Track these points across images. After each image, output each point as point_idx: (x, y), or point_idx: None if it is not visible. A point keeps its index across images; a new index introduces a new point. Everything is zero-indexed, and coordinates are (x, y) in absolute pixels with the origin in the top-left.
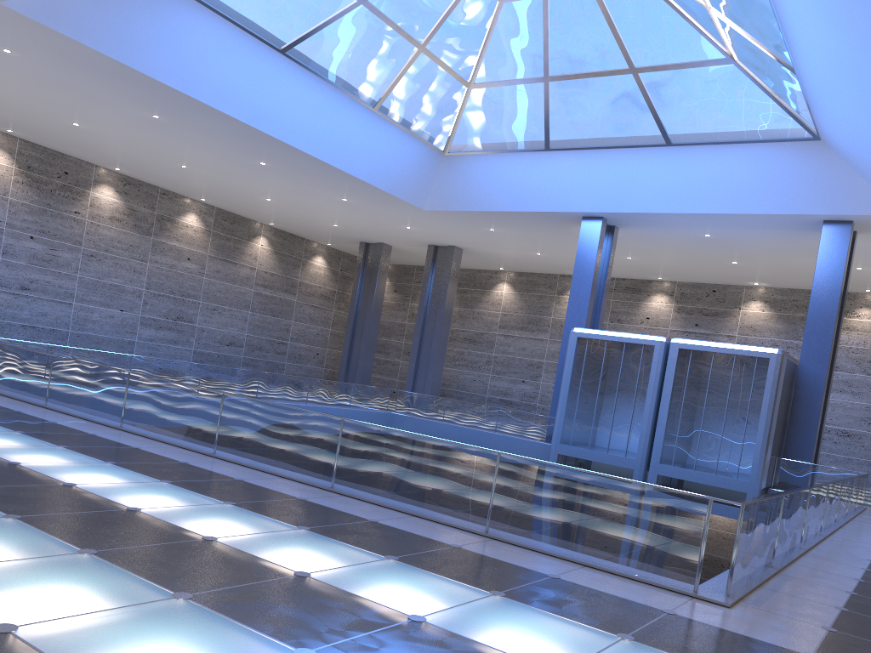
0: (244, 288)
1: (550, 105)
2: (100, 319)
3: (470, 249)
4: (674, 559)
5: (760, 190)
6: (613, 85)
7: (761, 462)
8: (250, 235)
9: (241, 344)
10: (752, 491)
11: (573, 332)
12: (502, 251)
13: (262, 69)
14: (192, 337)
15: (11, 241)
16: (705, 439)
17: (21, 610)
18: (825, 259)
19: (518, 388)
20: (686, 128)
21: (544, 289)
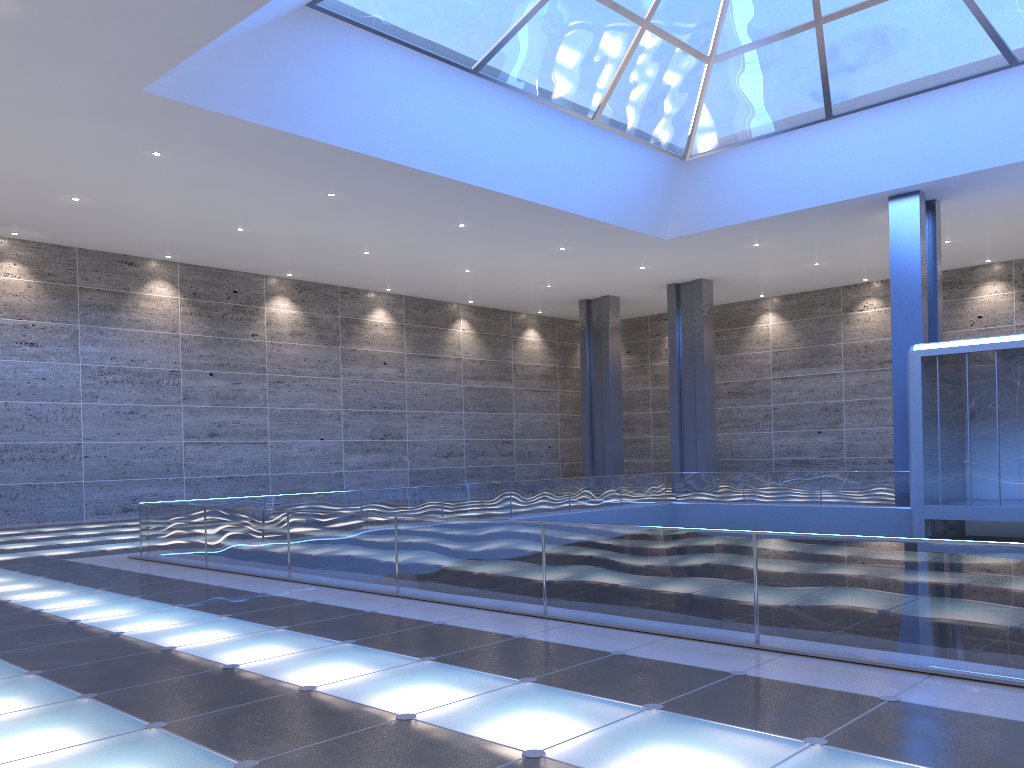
0: (452, 385)
1: (828, 55)
2: (300, 454)
3: (722, 278)
4: None
5: None
6: (919, 3)
7: None
8: (448, 321)
9: (461, 453)
10: None
11: (914, 352)
12: (765, 271)
13: (453, 100)
14: (405, 455)
15: (190, 383)
16: None
17: None
18: None
19: (814, 441)
20: None
21: (825, 309)
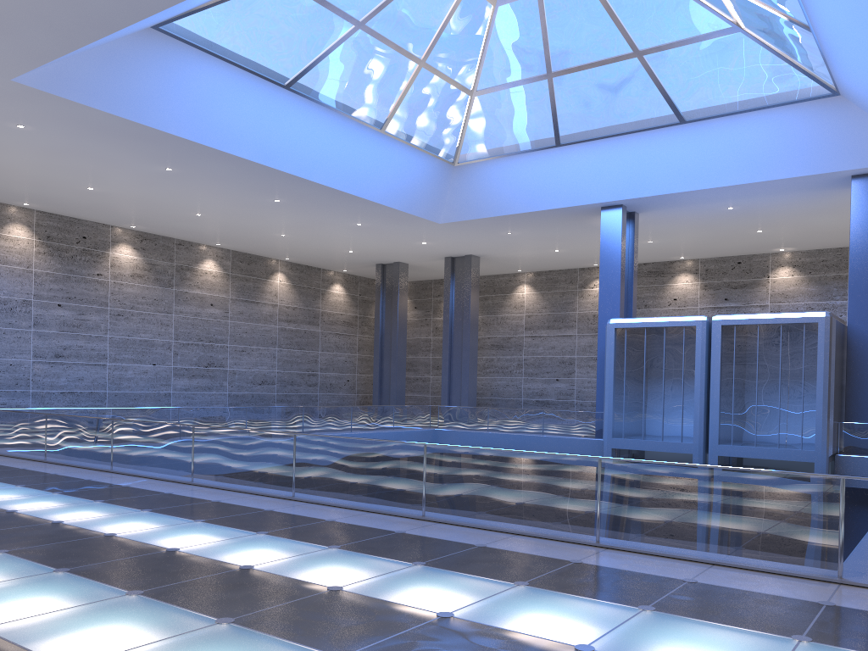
0: (269, 326)
1: (556, 100)
2: (135, 375)
3: (487, 256)
4: (811, 546)
5: (783, 155)
6: (619, 71)
7: (825, 429)
8: (268, 273)
9: (273, 381)
10: (819, 460)
11: (610, 324)
12: (519, 253)
13: (269, 107)
14: (225, 381)
15: (40, 312)
16: (762, 413)
17: None
18: (859, 214)
19: (553, 387)
20: (699, 103)
21: (566, 285)
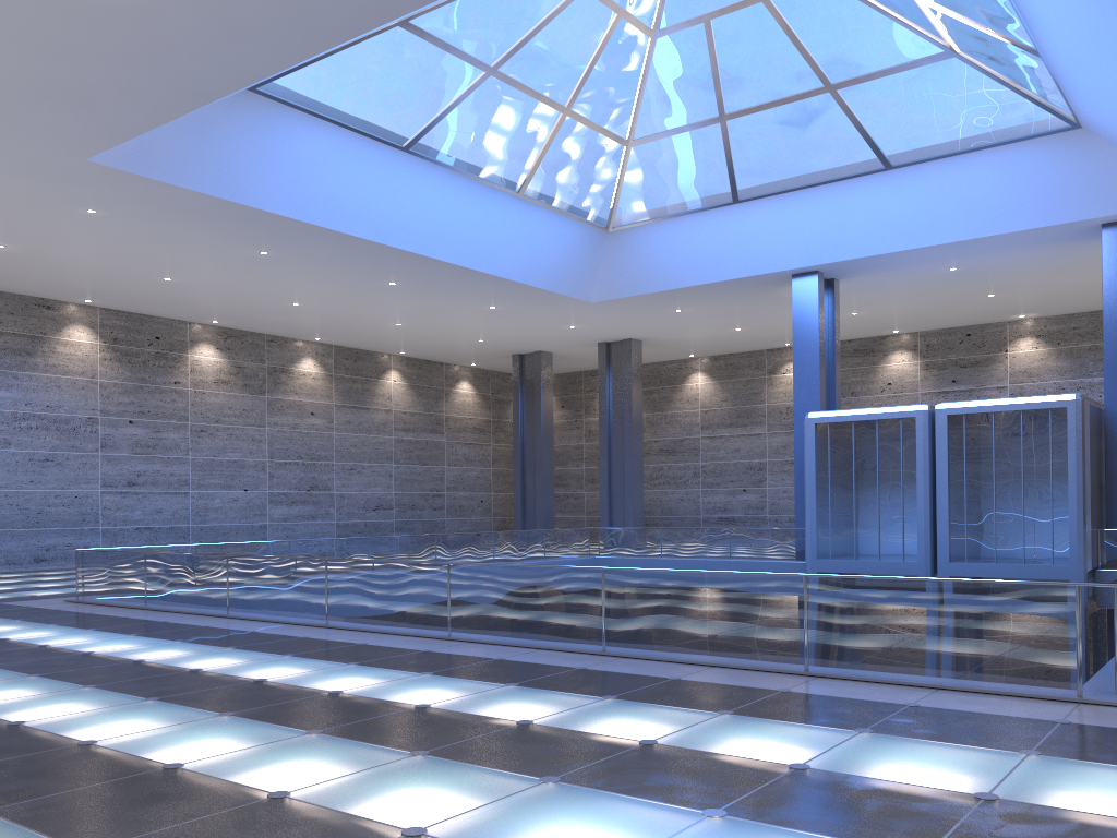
0: (382, 437)
1: (732, 147)
2: (223, 505)
3: (651, 339)
4: (1047, 663)
5: (1015, 202)
6: (807, 110)
7: (1081, 538)
8: (379, 372)
9: (390, 506)
10: (1076, 577)
11: (809, 419)
12: (691, 334)
13: (384, 174)
14: (332, 508)
15: (109, 431)
16: (1002, 521)
17: (412, 813)
18: (1113, 272)
19: (739, 499)
20: (908, 145)
21: (750, 371)
